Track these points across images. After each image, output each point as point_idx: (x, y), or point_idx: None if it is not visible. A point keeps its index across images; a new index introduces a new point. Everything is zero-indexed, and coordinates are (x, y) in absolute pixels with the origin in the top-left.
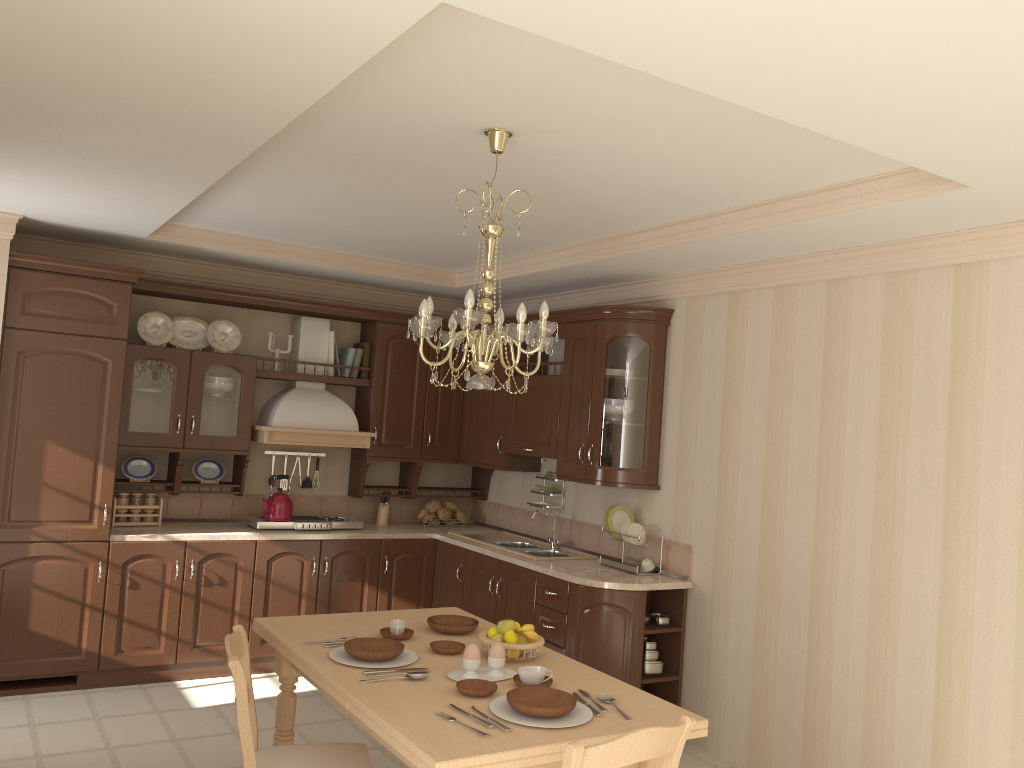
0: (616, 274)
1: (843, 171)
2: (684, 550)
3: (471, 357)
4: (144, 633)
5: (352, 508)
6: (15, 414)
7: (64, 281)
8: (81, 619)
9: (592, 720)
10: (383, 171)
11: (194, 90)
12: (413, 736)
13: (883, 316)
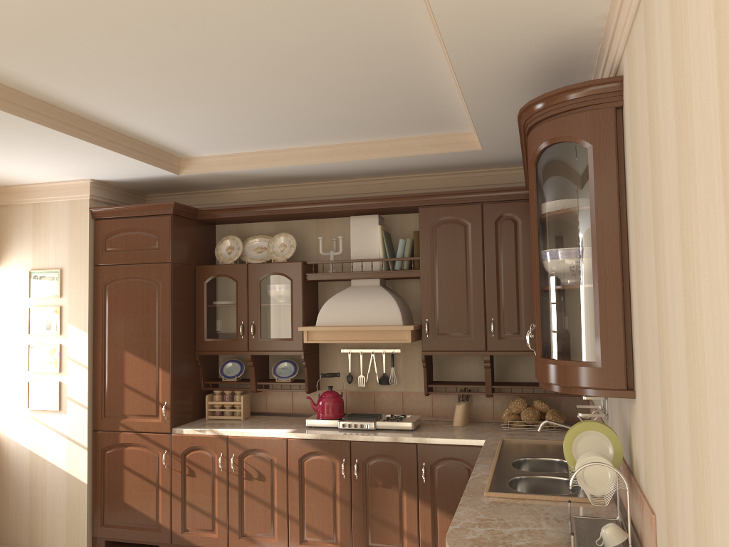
0: (540, 55)
1: None
2: (649, 521)
3: None
4: (202, 517)
5: (436, 405)
6: (105, 331)
7: (126, 223)
8: (157, 498)
9: None
10: (18, 20)
11: None
12: None
13: None
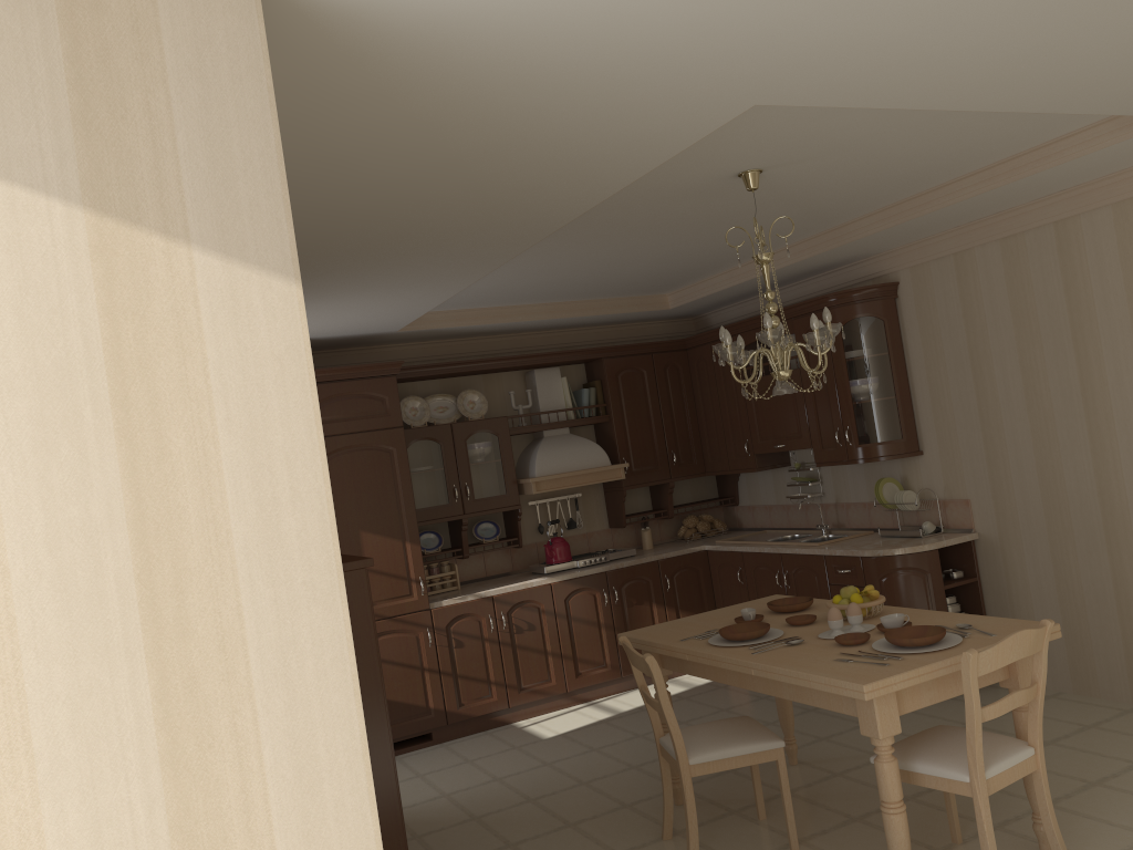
0: (834, 261)
1: (1060, 128)
2: (962, 505)
3: (695, 371)
4: (477, 685)
5: (616, 539)
6: None
7: (341, 387)
8: (423, 682)
9: (963, 641)
10: (634, 225)
11: (520, 206)
12: (830, 675)
13: (1118, 244)
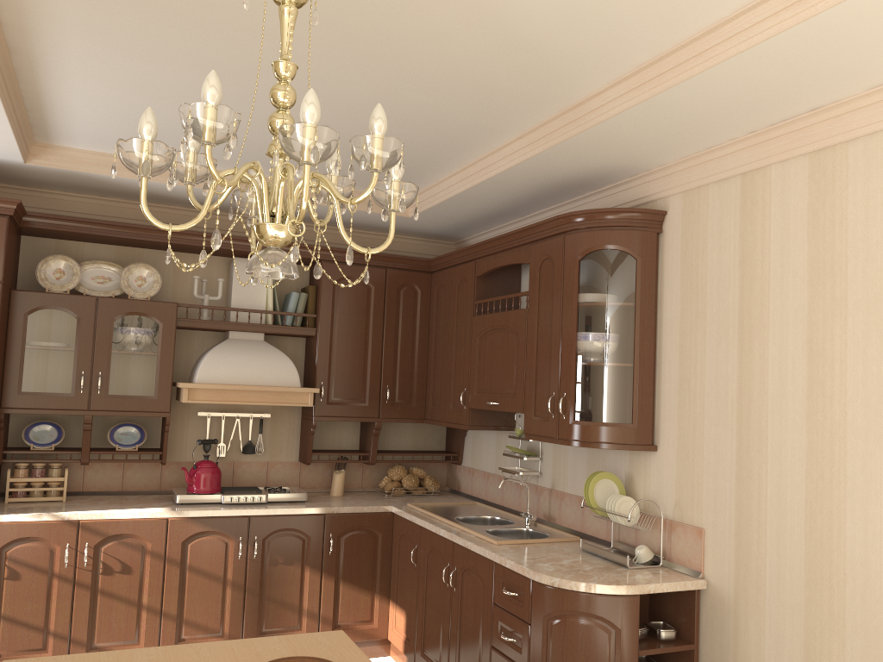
0: (588, 172)
1: None
2: (693, 534)
3: (435, 299)
4: (27, 633)
5: (304, 476)
6: None
7: None
8: None
9: None
10: None
11: None
12: None
13: None
